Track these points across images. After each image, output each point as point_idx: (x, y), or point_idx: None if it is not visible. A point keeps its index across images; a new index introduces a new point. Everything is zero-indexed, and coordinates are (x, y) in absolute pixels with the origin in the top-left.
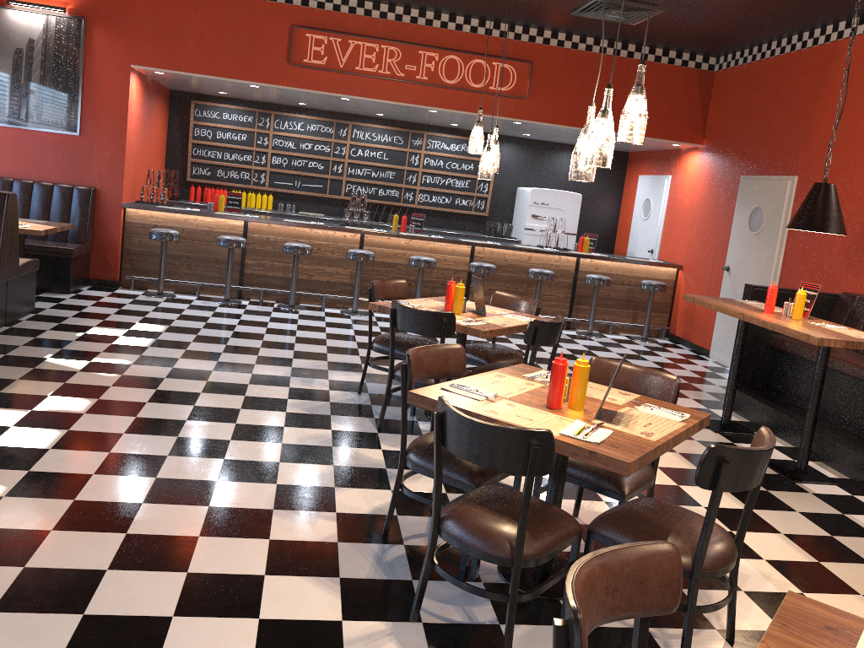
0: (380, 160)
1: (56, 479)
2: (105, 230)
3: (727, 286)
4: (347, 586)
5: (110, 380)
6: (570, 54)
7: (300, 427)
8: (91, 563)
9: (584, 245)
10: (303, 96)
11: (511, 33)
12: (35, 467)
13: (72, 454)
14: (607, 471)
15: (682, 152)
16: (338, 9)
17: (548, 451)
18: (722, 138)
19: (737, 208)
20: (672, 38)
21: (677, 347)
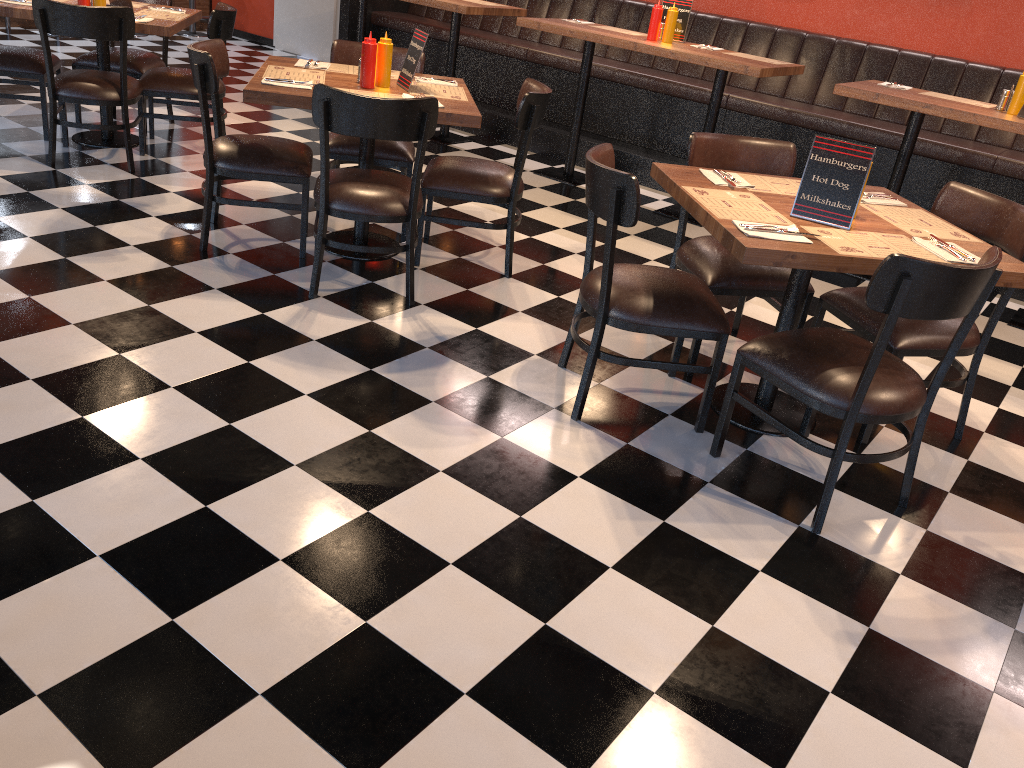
0: None
1: None
2: None
3: None
4: (232, 293)
5: None
6: None
7: None
8: None
9: None
10: None
11: None
12: None
13: None
14: (391, 144)
15: None
16: None
17: (434, 116)
18: None
19: None
20: None
21: (233, 39)
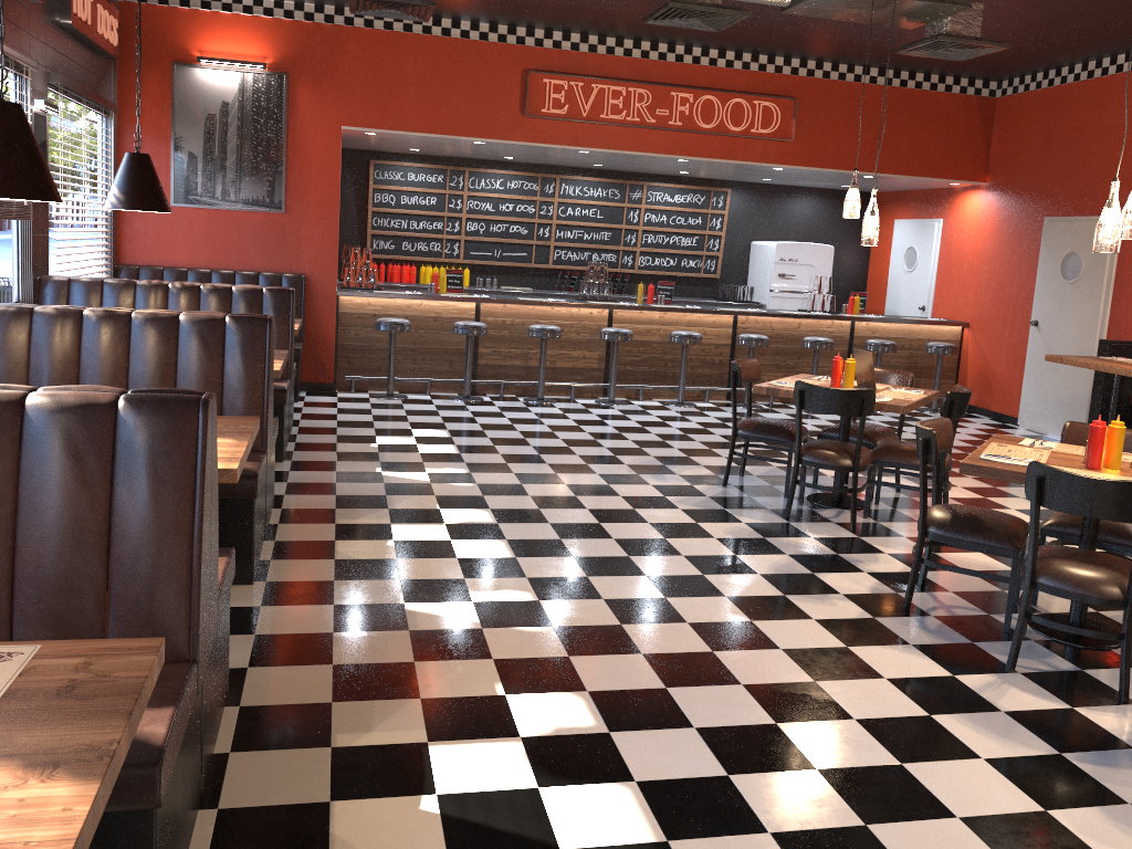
0: (594, 219)
1: (562, 583)
2: (318, 324)
3: (1037, 343)
4: (925, 650)
5: (473, 489)
6: (837, 86)
7: (712, 522)
8: (692, 647)
9: (854, 306)
10: (526, 150)
11: (771, 65)
12: (528, 574)
13: (542, 560)
14: (1122, 528)
15: (956, 191)
16: (577, 48)
17: None
18: (1013, 175)
19: (1043, 254)
20: (958, 64)
21: (974, 416)
